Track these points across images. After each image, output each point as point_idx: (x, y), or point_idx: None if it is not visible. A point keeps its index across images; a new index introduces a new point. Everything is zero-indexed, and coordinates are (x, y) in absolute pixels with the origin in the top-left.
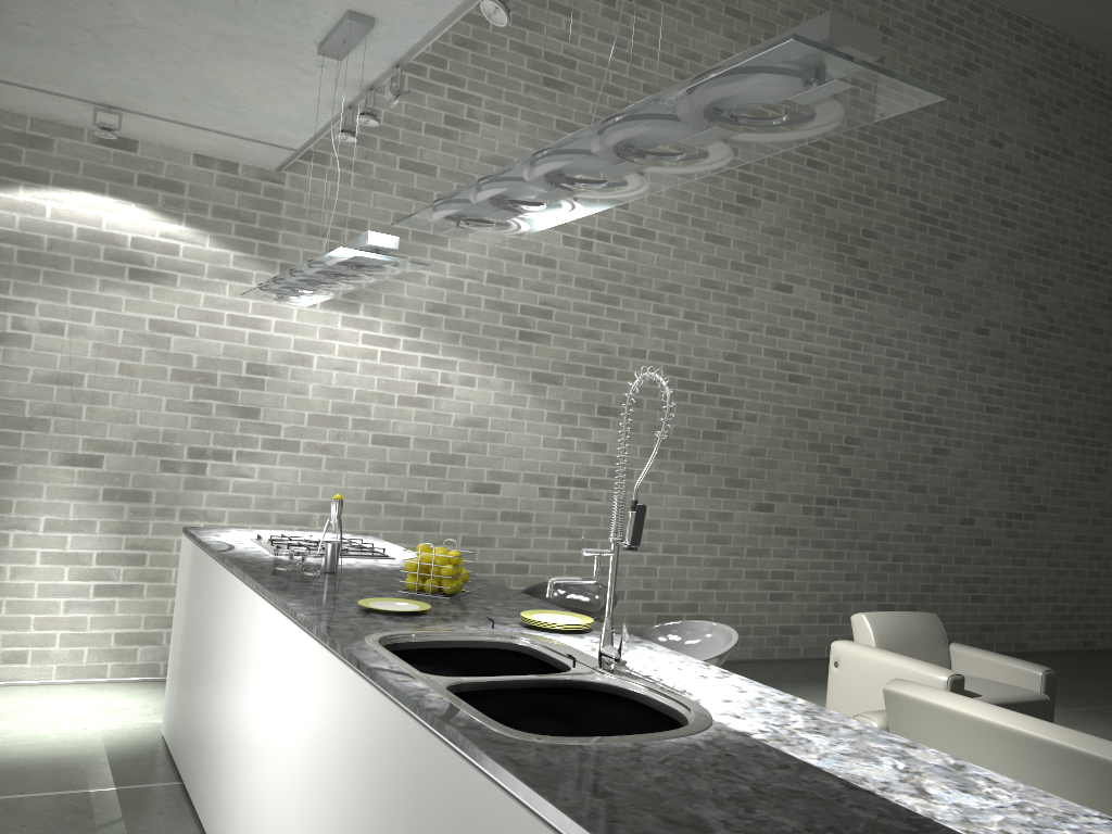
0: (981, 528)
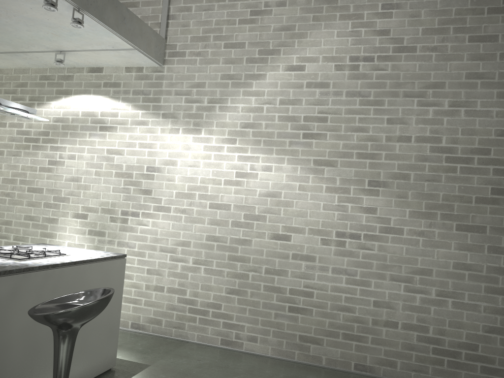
0: None
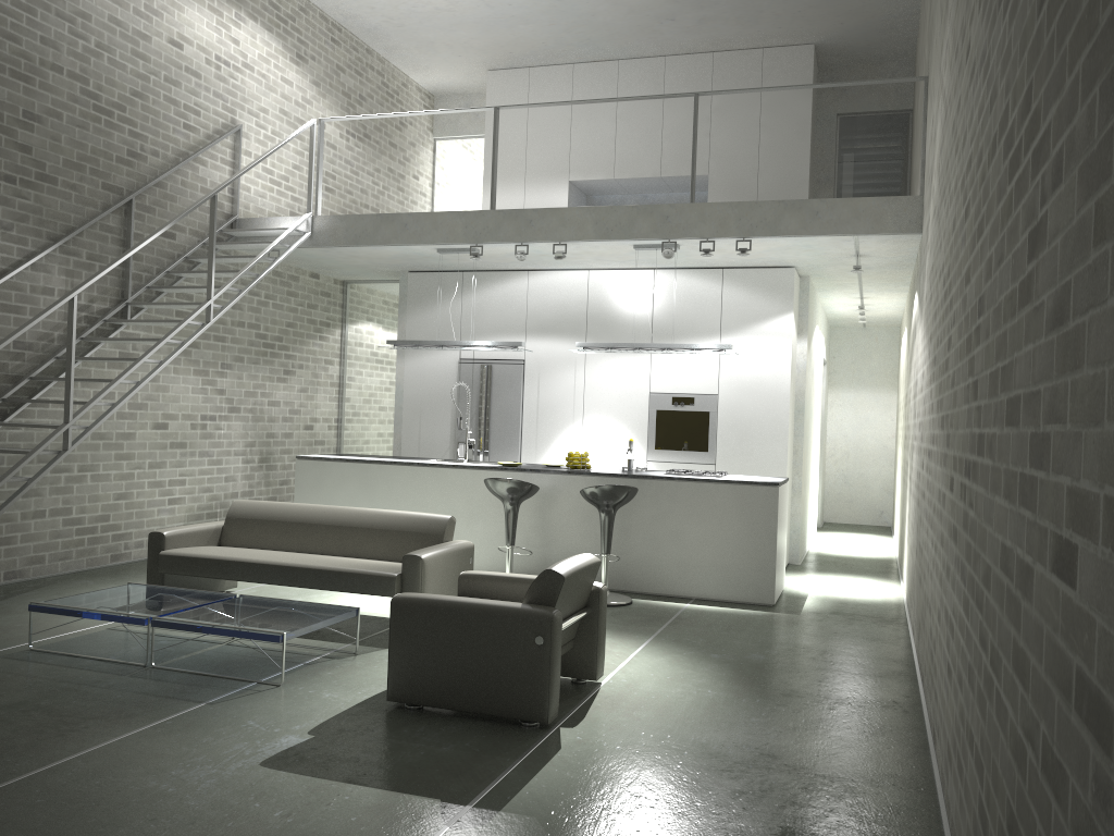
0: (1084, 613)
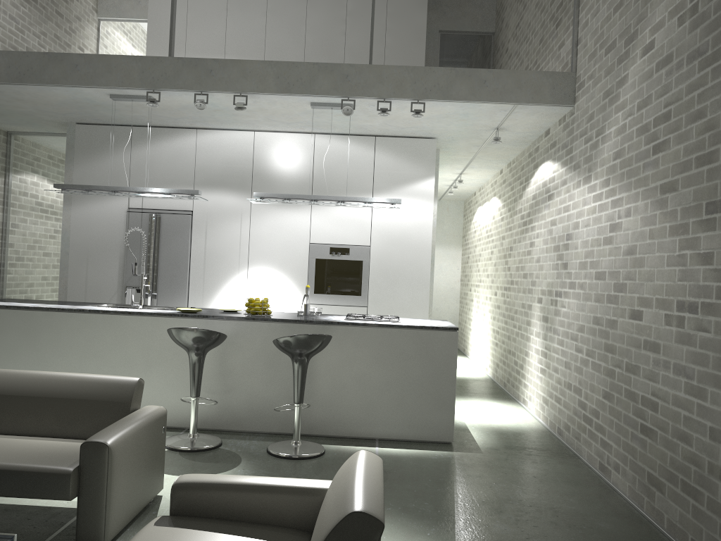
0: None
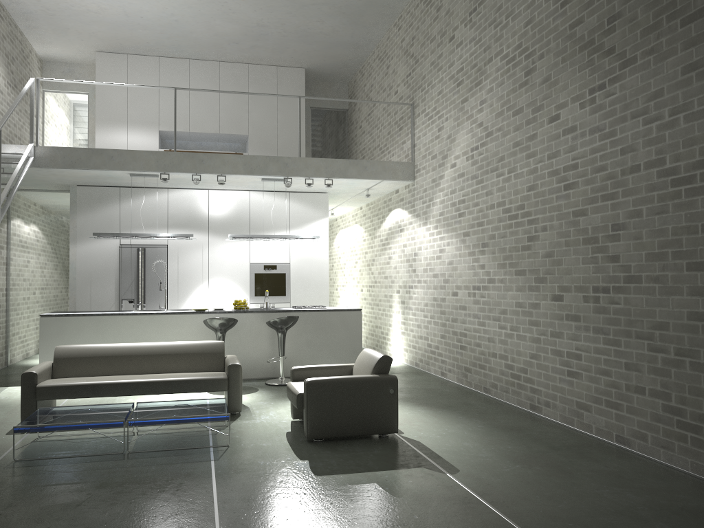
0: None
